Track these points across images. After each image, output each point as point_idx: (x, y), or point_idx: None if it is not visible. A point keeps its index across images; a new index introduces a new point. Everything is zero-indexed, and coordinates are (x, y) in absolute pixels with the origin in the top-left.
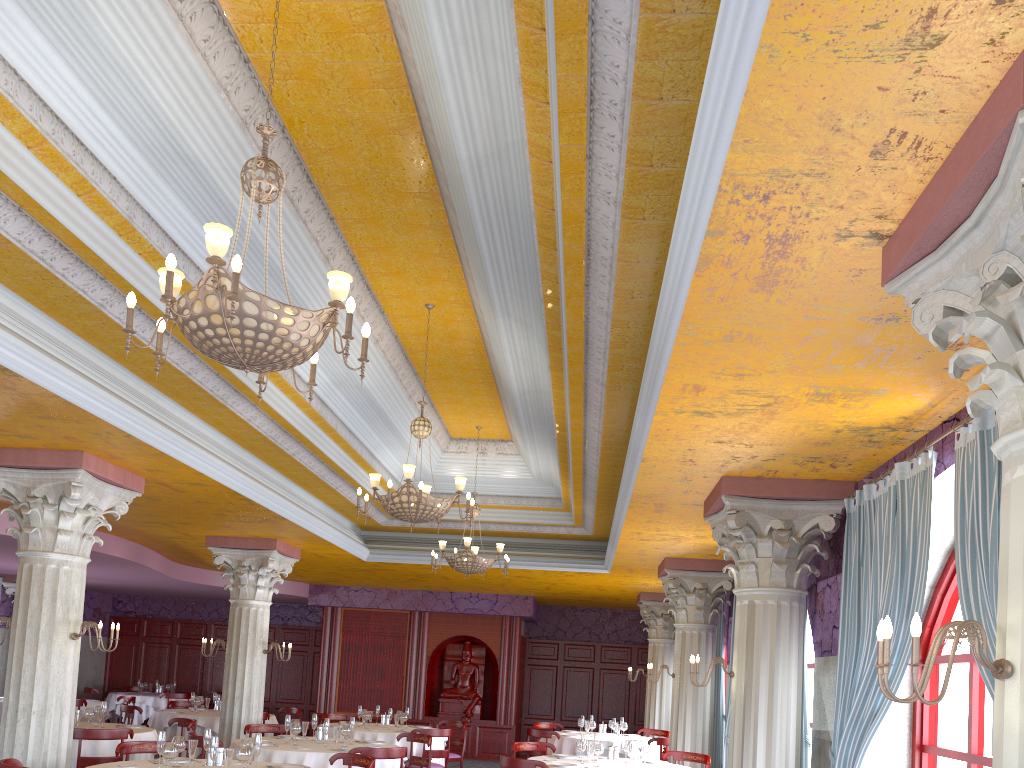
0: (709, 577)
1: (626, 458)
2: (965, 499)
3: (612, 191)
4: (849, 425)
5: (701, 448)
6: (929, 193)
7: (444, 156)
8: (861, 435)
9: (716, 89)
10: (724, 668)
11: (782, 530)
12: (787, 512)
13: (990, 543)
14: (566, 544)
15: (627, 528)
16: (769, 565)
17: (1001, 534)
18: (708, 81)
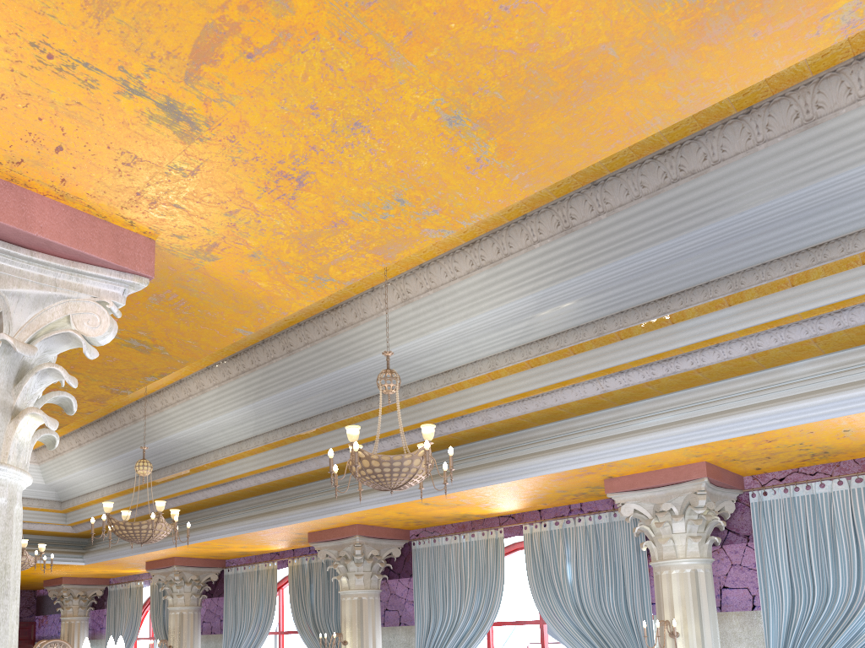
0: (202, 571)
1: (310, 509)
2: (535, 557)
3: (493, 418)
4: (467, 513)
5: (384, 513)
6: (645, 475)
7: (341, 340)
8: (461, 516)
9: (642, 444)
10: (342, 639)
11: (375, 555)
12: (379, 545)
13: (562, 579)
14: (37, 538)
15: (209, 541)
16: (370, 576)
17: (663, 590)
18: (641, 441)
